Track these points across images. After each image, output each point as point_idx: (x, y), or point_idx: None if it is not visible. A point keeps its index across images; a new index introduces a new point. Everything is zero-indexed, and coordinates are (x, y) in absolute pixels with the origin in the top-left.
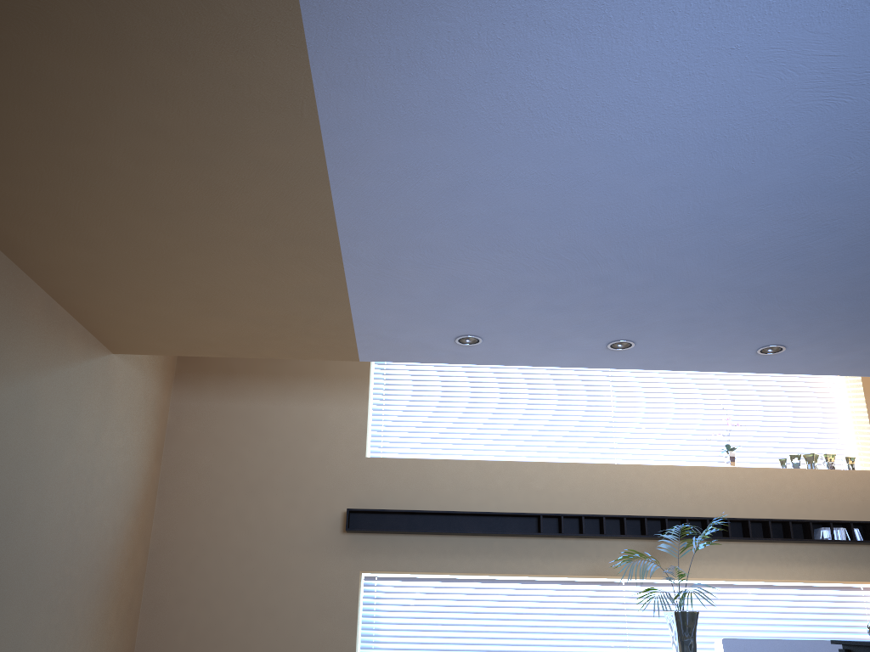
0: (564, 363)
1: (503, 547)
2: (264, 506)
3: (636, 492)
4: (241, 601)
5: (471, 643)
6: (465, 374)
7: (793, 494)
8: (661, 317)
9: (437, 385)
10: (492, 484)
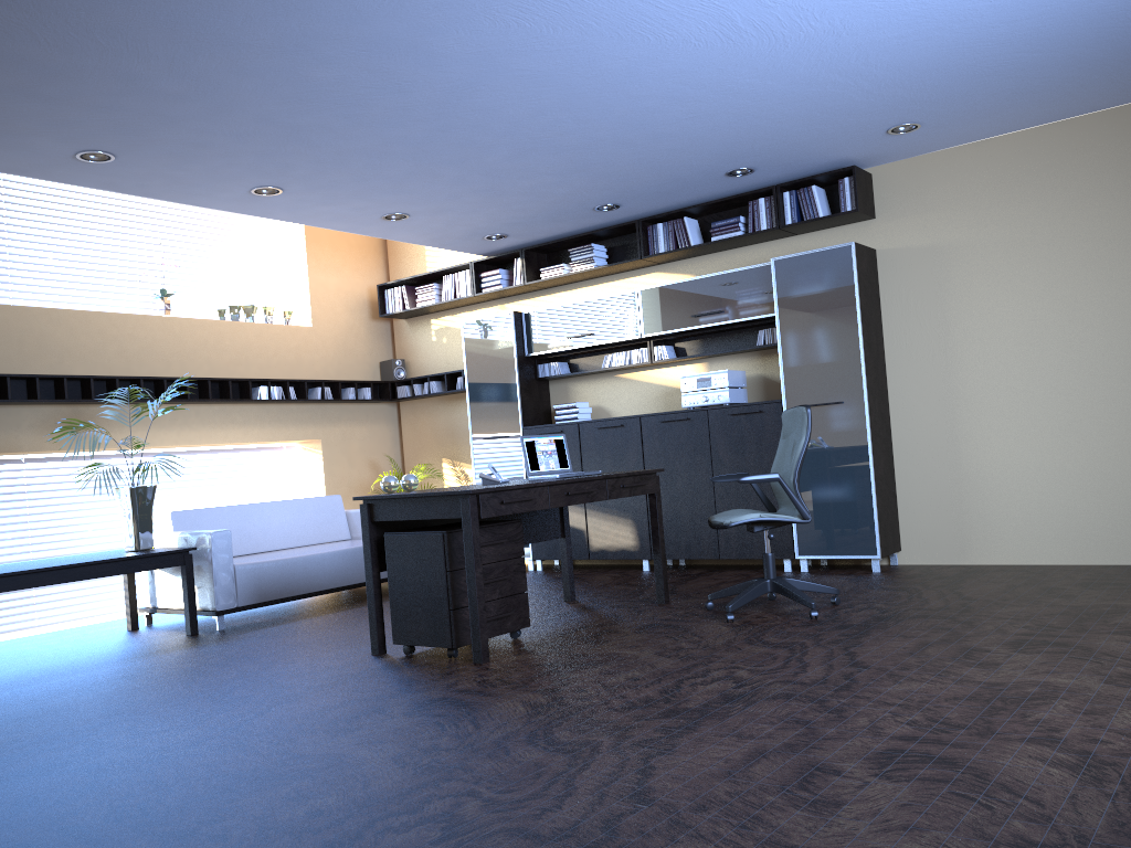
0: None
1: None
2: None
3: (49, 345)
4: None
5: None
6: None
7: (231, 350)
8: (170, 135)
9: None
10: None
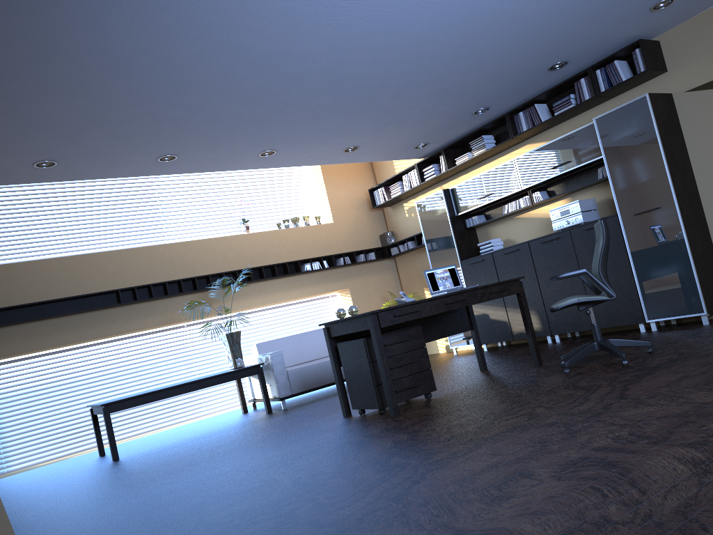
0: (125, 175)
1: (93, 319)
2: None
3: (186, 261)
4: None
5: (79, 394)
6: (30, 188)
7: (287, 245)
8: (196, 138)
9: (6, 200)
10: (74, 274)
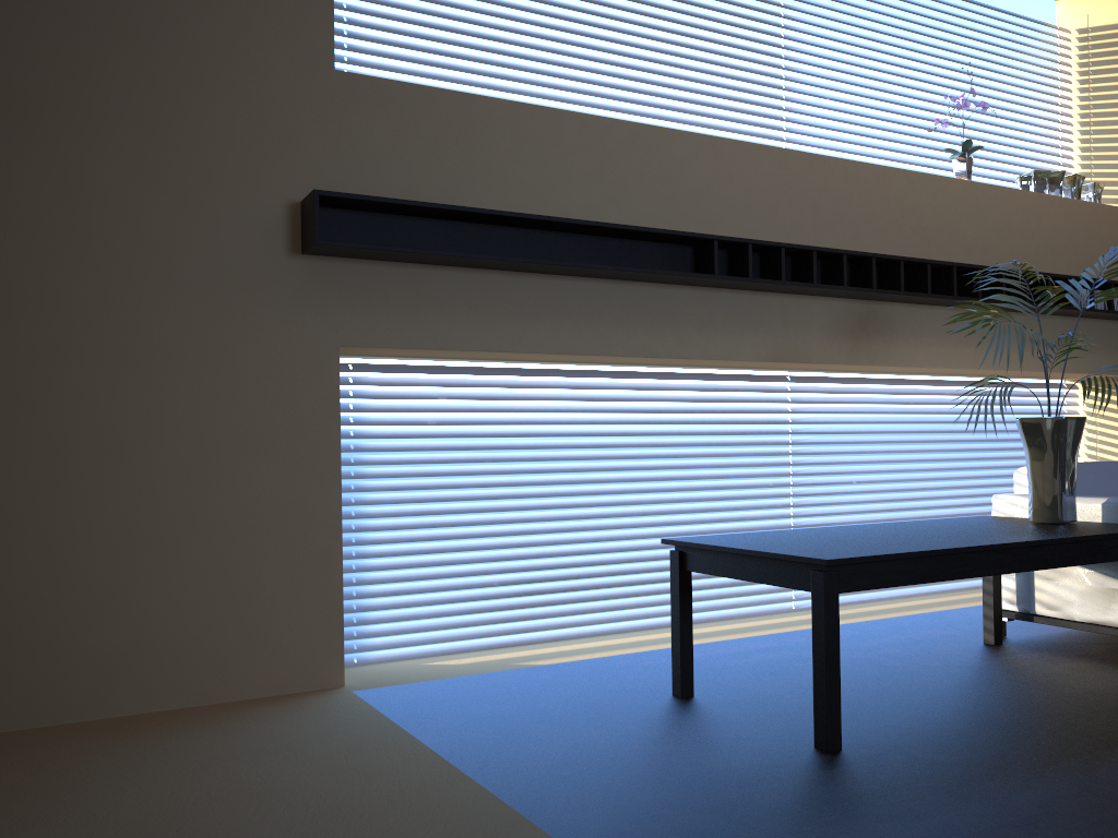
0: None
1: (631, 303)
2: (64, 169)
3: (844, 213)
4: (25, 422)
5: (547, 495)
6: None
7: (1037, 236)
8: None
9: None
10: (610, 170)
